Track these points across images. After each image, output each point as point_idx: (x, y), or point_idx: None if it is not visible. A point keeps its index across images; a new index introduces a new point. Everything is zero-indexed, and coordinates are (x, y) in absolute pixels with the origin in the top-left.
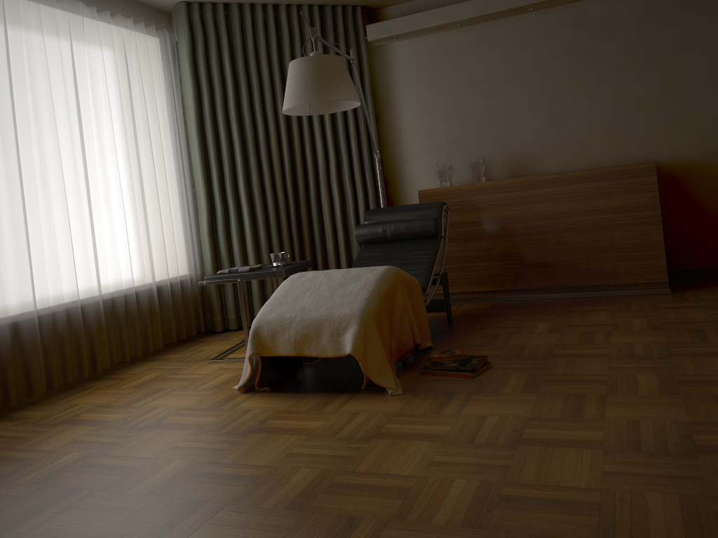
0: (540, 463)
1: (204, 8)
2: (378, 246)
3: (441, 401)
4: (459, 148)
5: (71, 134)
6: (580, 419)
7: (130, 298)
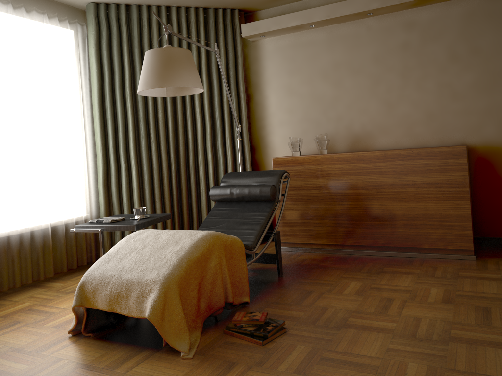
0: None
1: (109, 7)
2: (228, 205)
3: (219, 373)
4: (311, 125)
5: None
6: None
7: (24, 236)
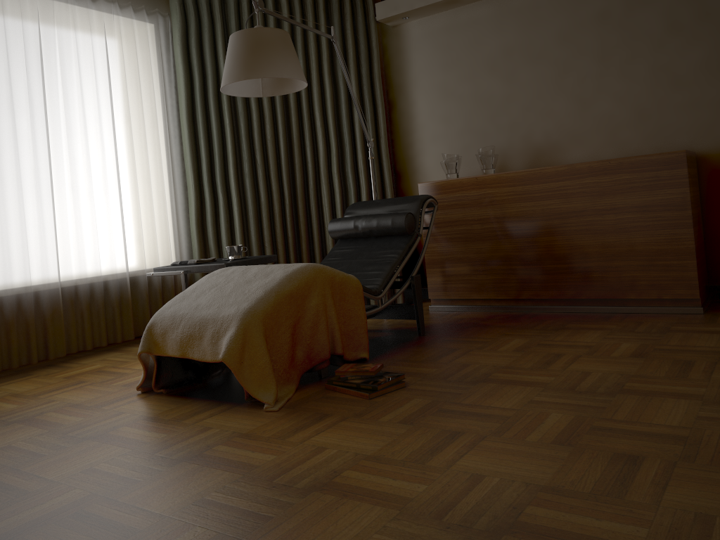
0: (309, 519)
1: None
2: (352, 243)
3: (305, 423)
4: (475, 137)
5: (31, 118)
6: (420, 466)
7: (96, 287)
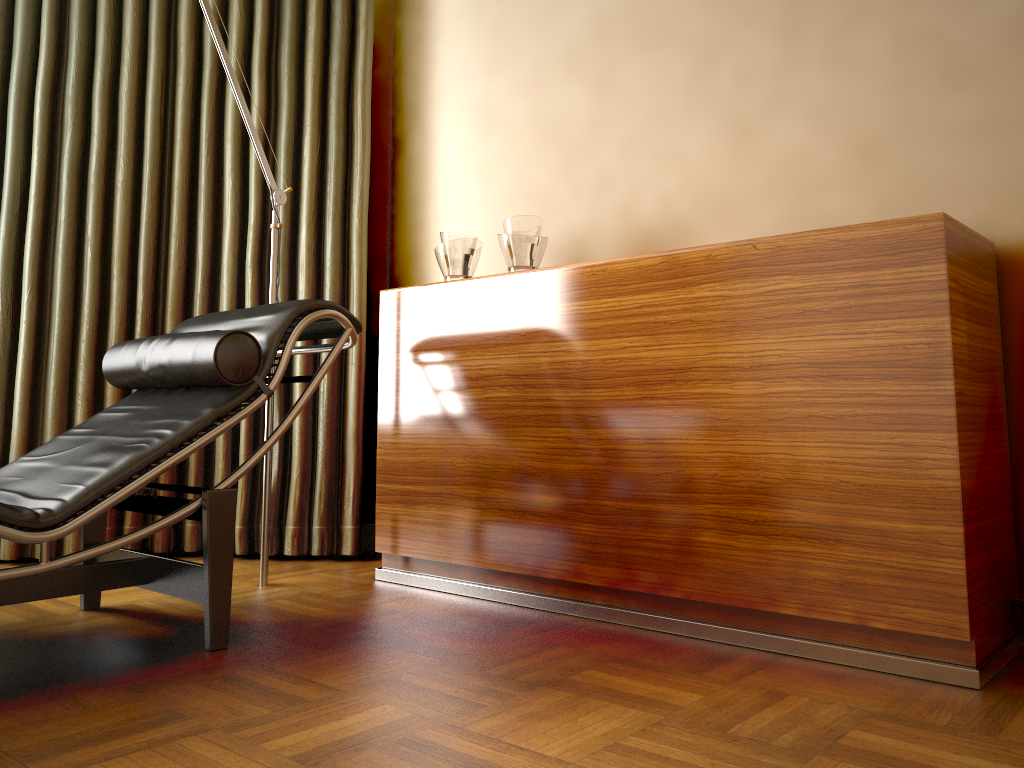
0: None
1: None
2: (142, 400)
3: None
4: (531, 210)
5: None
6: None
7: None
